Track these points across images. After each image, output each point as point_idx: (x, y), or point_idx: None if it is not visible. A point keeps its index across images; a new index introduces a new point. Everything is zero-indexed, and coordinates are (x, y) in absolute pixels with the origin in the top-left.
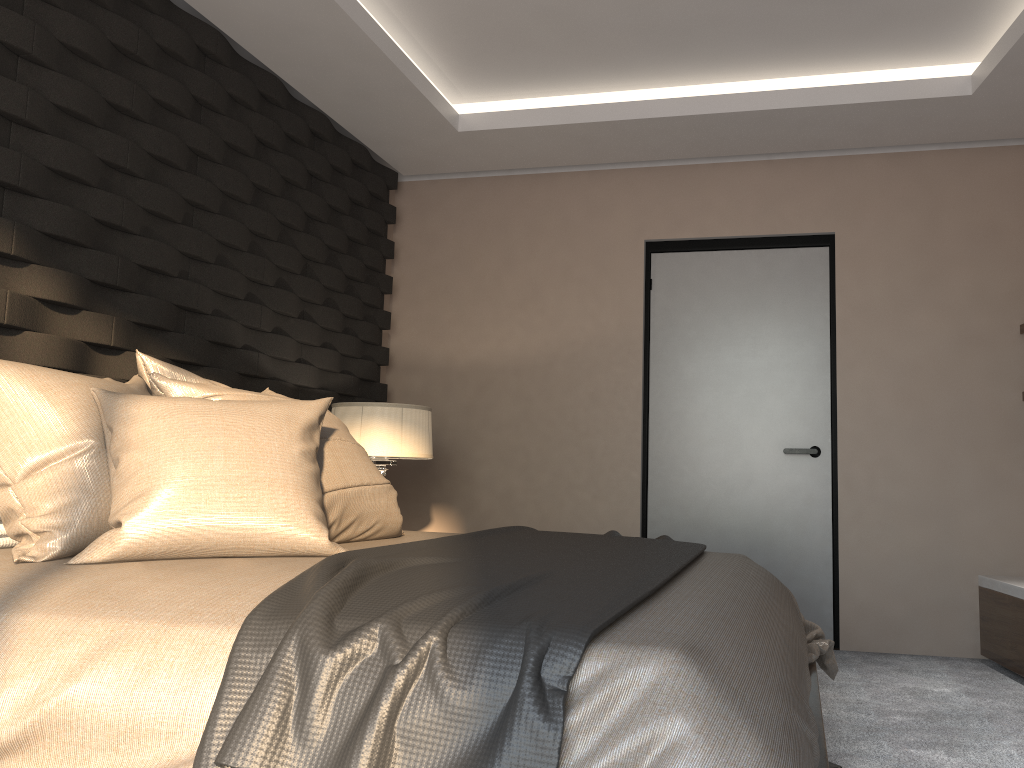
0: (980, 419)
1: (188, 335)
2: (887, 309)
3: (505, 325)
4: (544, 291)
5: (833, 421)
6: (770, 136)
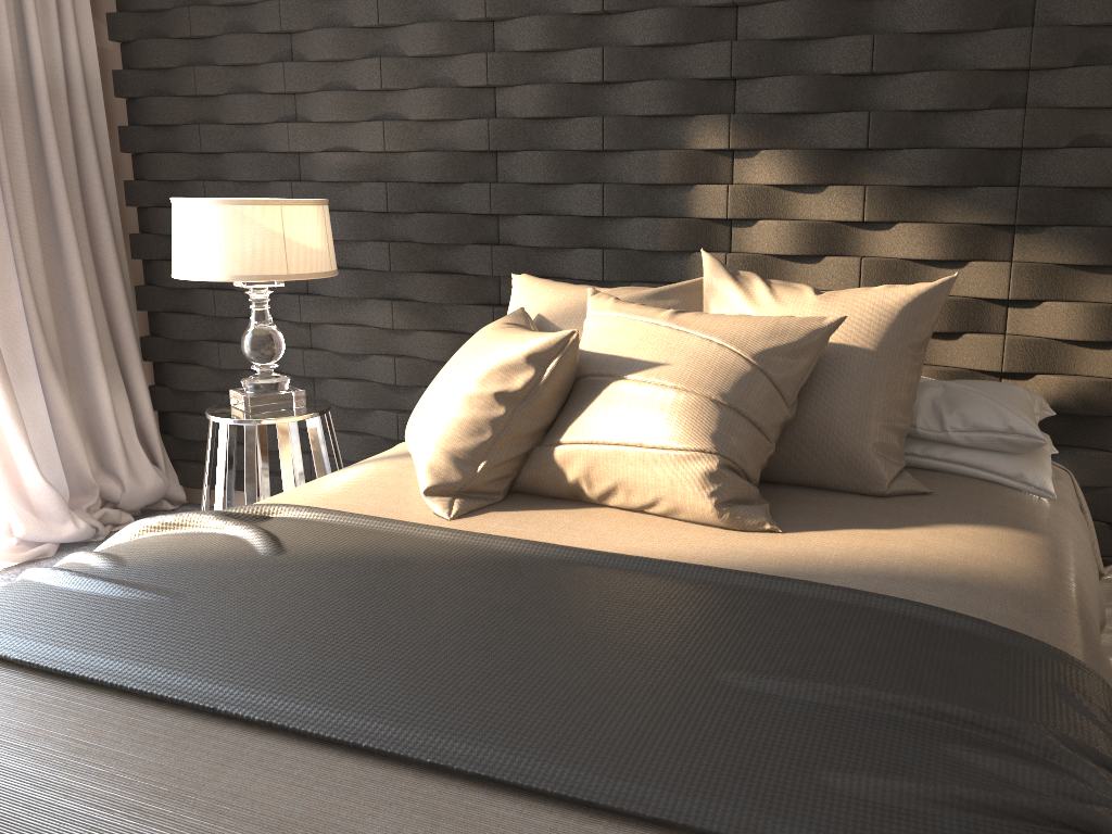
0: None
1: (1005, 187)
2: None
3: None
4: None
5: None
6: None
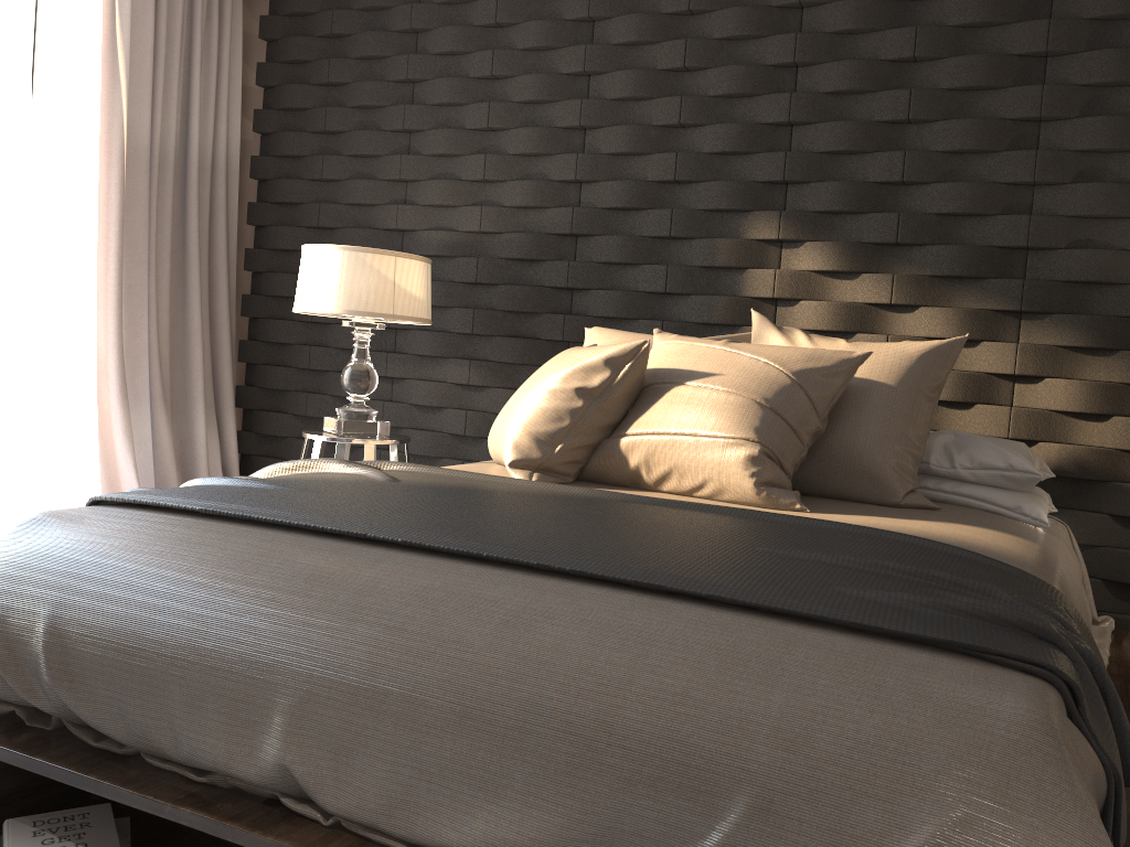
0: None
1: (1013, 279)
2: None
3: None
4: None
5: None
6: None
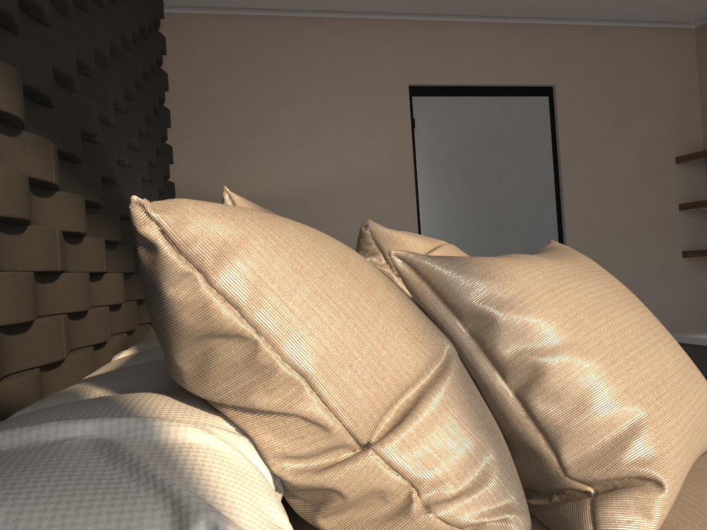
0: (655, 224)
1: (94, 169)
2: (594, 145)
3: (286, 159)
4: (321, 128)
5: (560, 232)
6: (526, 1)
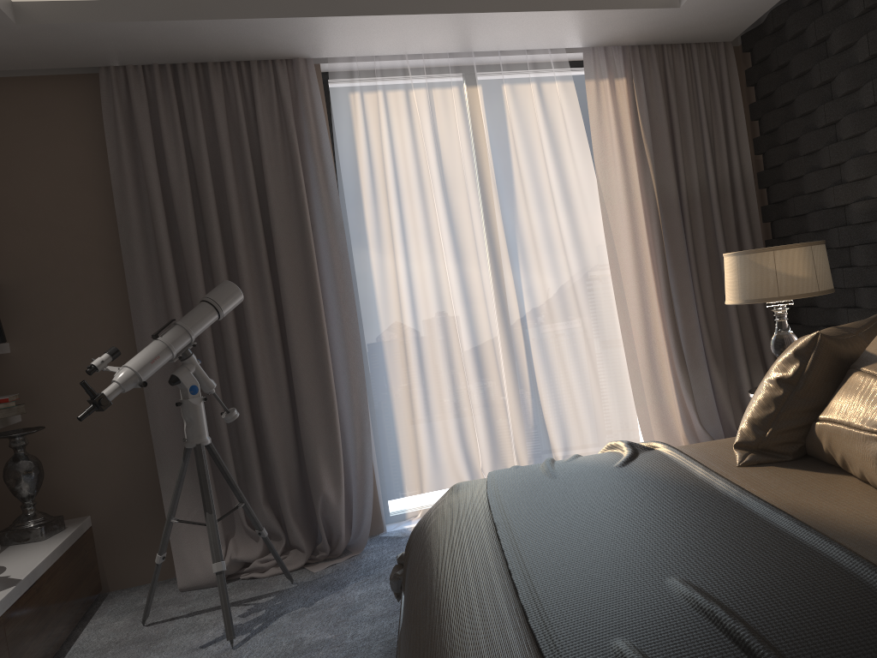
0: None
1: None
2: None
3: None
4: None
5: None
6: None
